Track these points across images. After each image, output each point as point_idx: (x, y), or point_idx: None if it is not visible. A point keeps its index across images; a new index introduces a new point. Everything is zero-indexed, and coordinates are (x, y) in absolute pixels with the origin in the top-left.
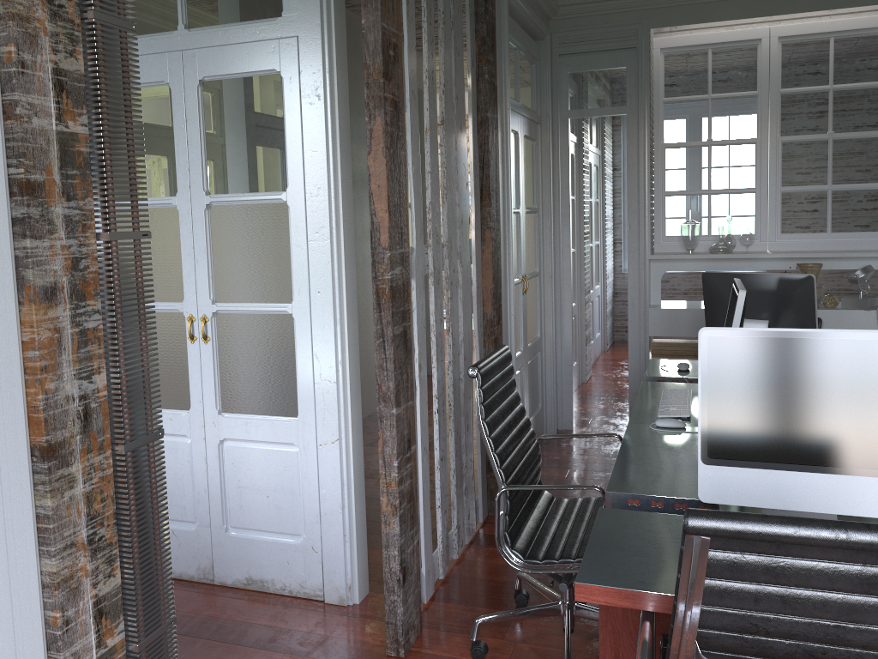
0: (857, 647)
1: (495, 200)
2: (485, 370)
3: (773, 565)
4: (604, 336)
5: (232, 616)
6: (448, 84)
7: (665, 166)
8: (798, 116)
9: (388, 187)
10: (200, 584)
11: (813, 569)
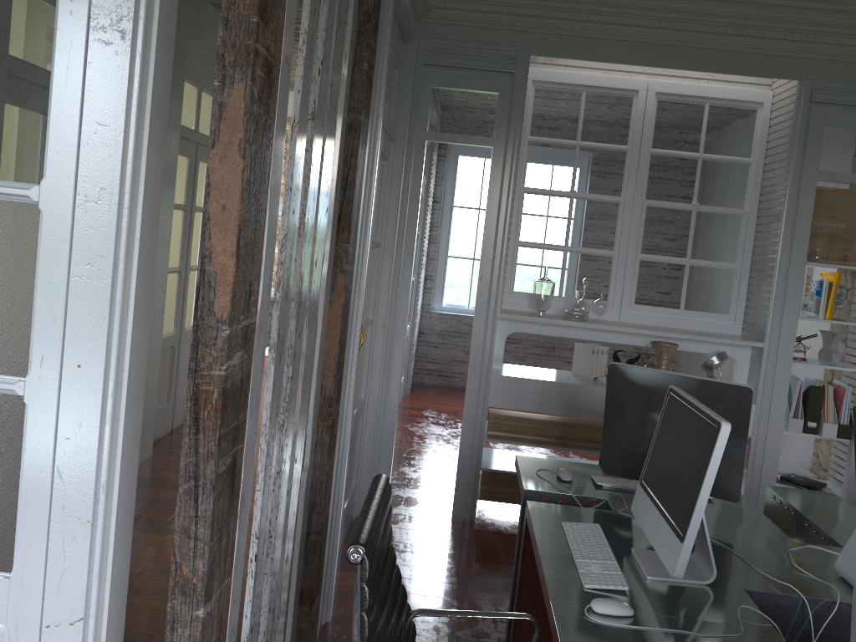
0: None
1: (354, 234)
2: (373, 545)
3: None
4: (407, 380)
5: None
6: (325, 62)
7: (522, 213)
8: (665, 180)
9: (242, 212)
10: None
11: None
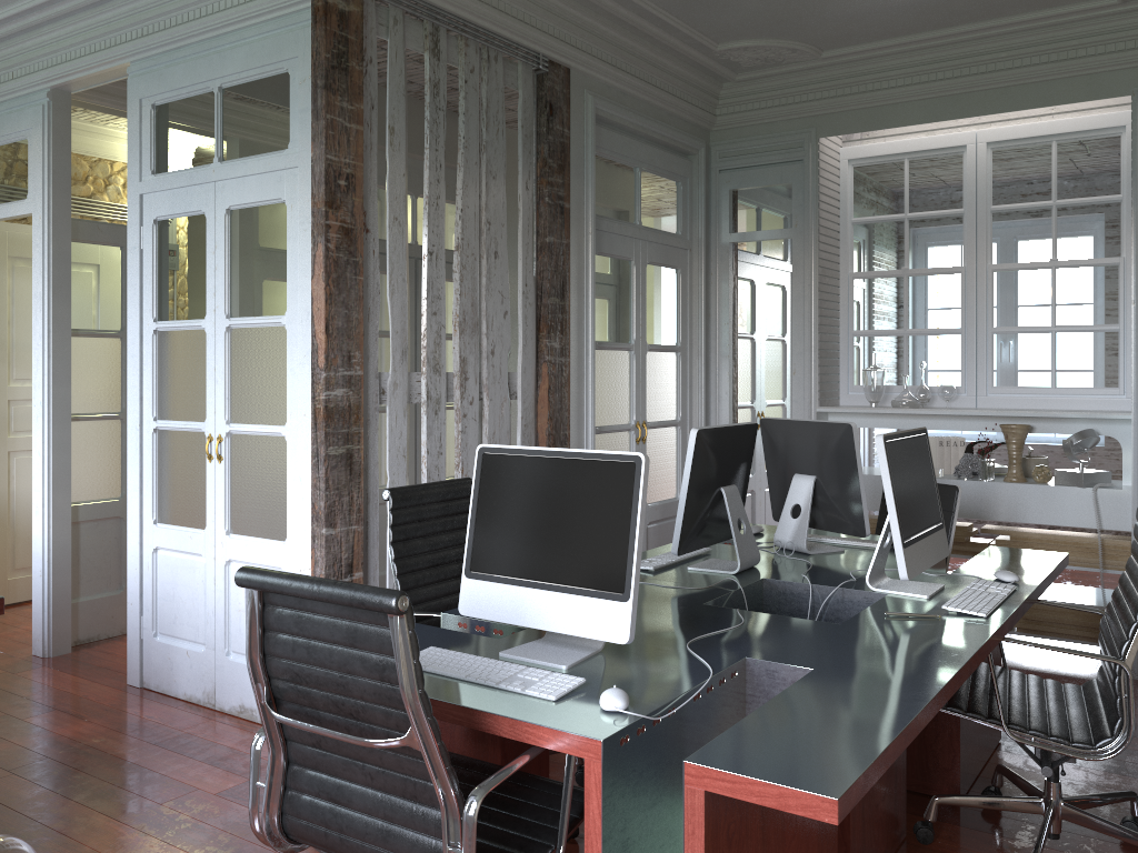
0: (359, 698)
1: (558, 332)
2: (405, 494)
3: (300, 619)
4: None
5: (207, 736)
6: (469, 209)
7: (854, 300)
8: (1014, 239)
9: (327, 310)
10: (203, 708)
11: (321, 623)
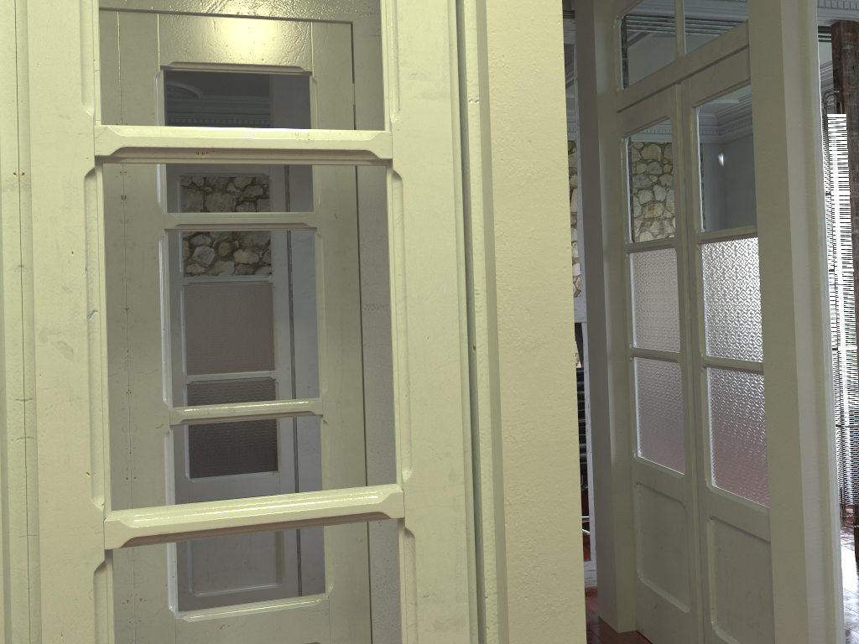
0: None
1: None
2: None
3: None
4: None
5: None
6: None
7: None
8: None
9: None
10: None
11: None
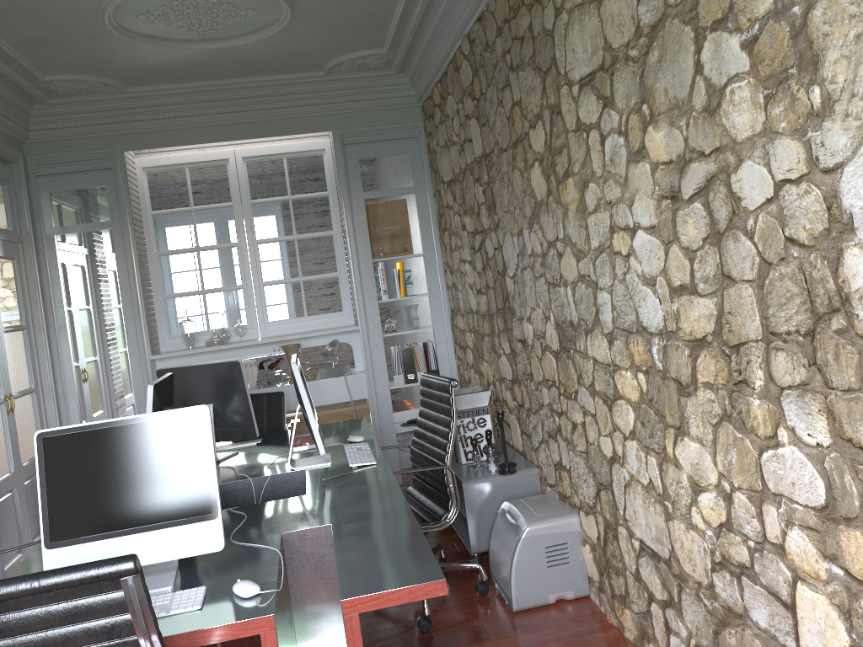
0: None
1: None
2: None
3: None
4: None
5: None
6: None
7: (161, 272)
8: (268, 221)
9: None
10: None
11: (29, 616)
